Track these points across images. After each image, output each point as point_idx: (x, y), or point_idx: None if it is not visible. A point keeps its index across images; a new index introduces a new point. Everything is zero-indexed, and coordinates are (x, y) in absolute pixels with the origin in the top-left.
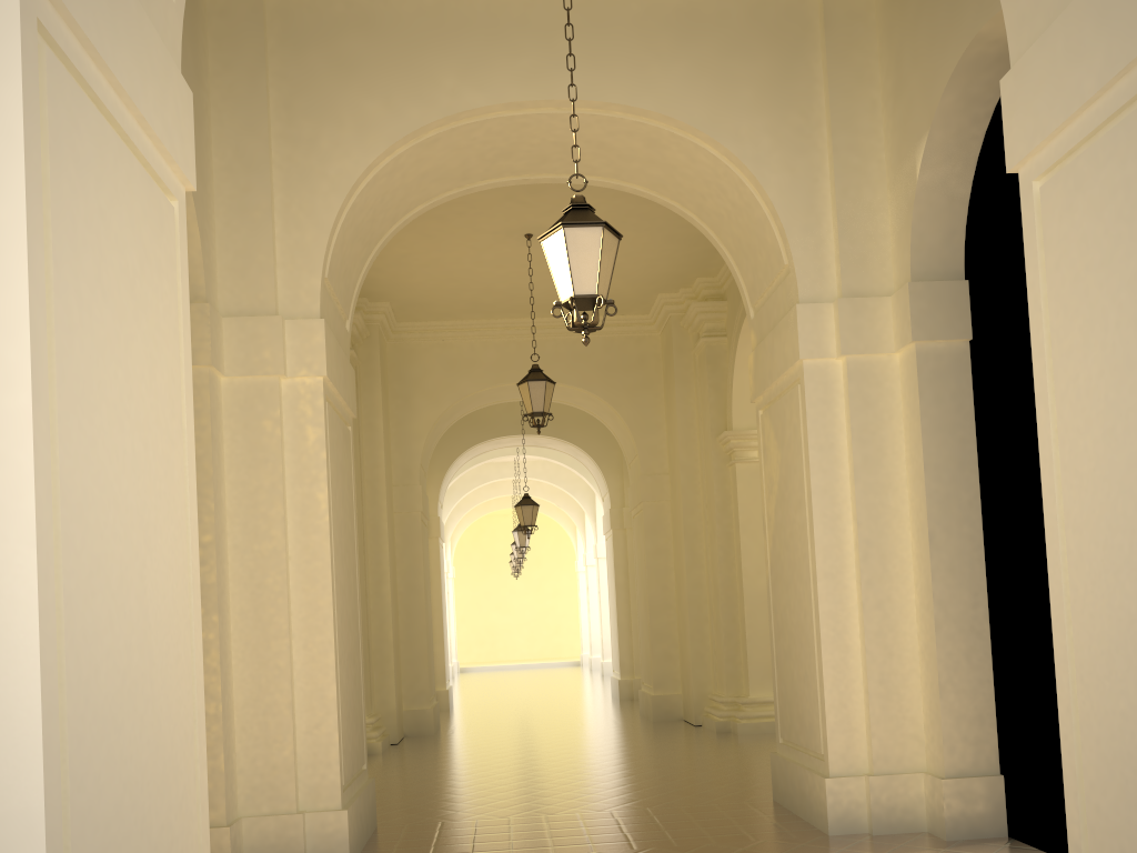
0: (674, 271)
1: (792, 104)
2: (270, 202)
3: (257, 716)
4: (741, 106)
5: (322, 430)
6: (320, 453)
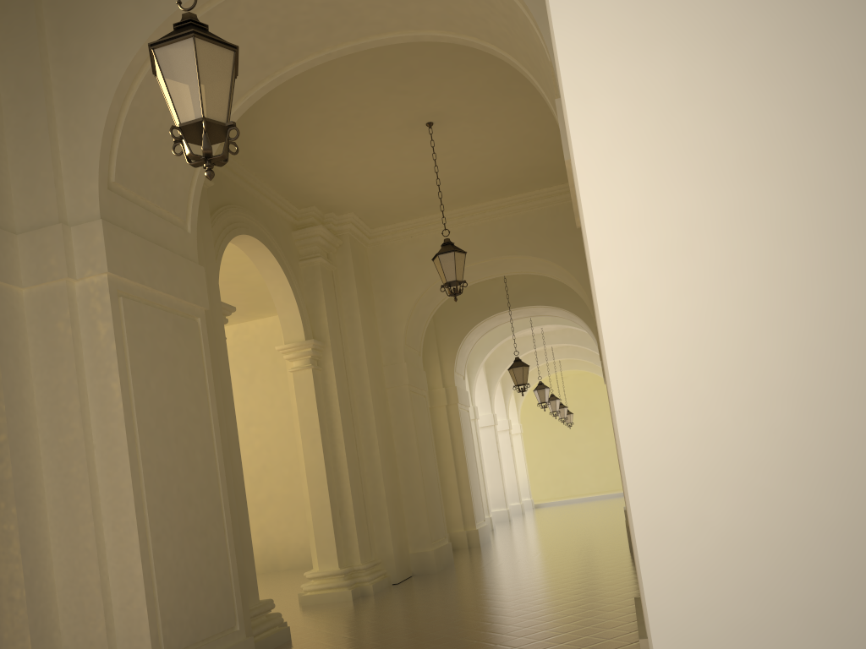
0: None
1: None
2: (46, 122)
3: (74, 597)
4: None
5: (111, 323)
6: (110, 345)
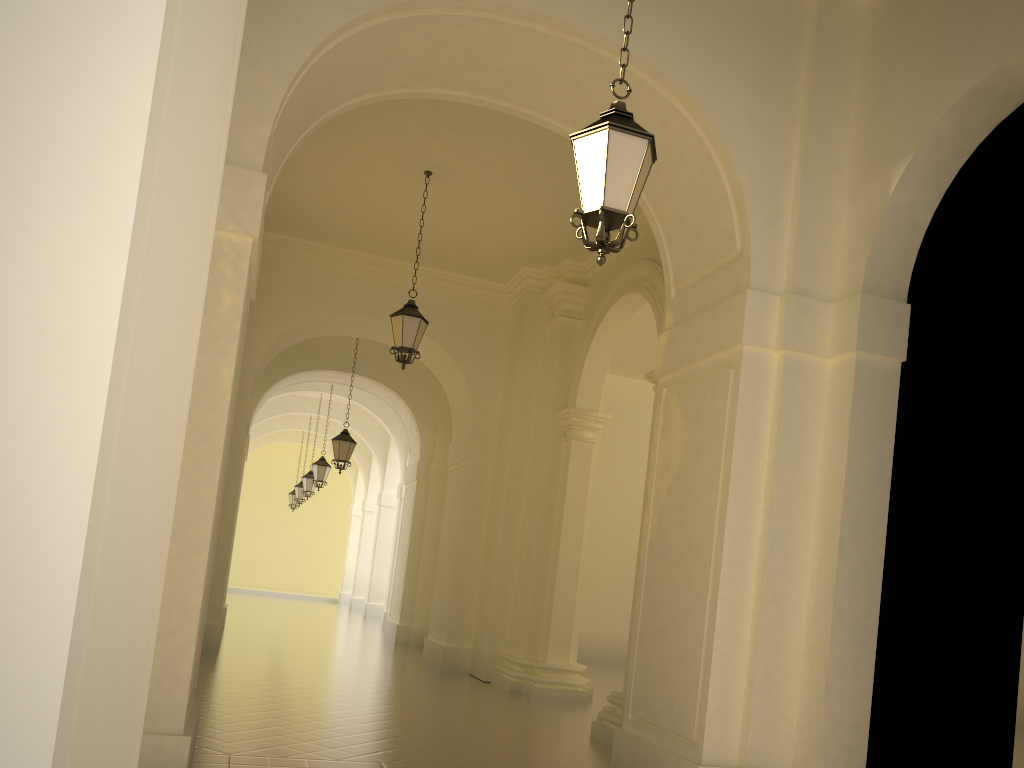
0: (548, 247)
1: (773, 96)
2: None
3: None
4: (728, 82)
5: (241, 297)
6: (233, 323)
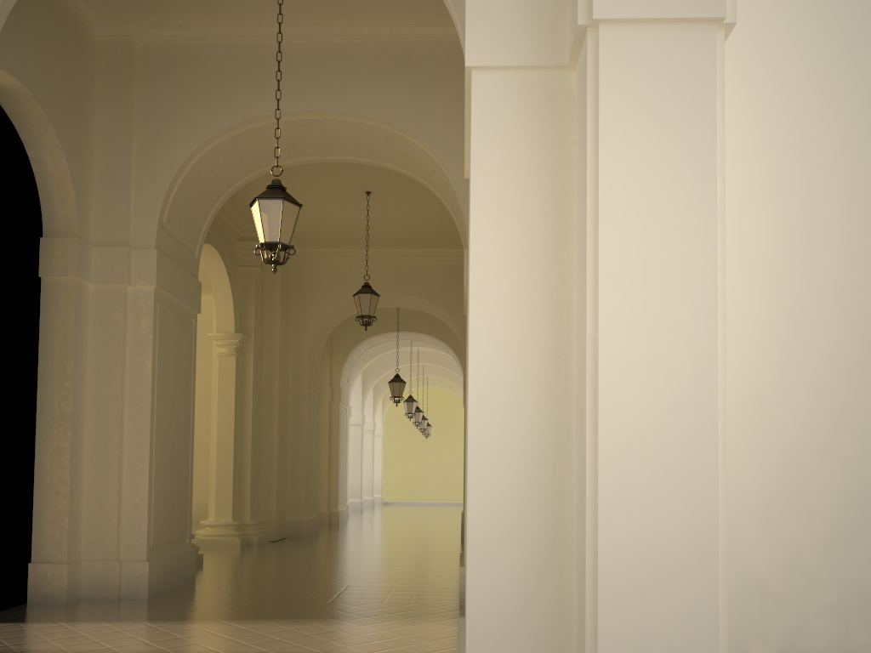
0: None
1: None
2: (127, 174)
3: (96, 498)
4: (437, 116)
5: (151, 320)
6: (149, 335)
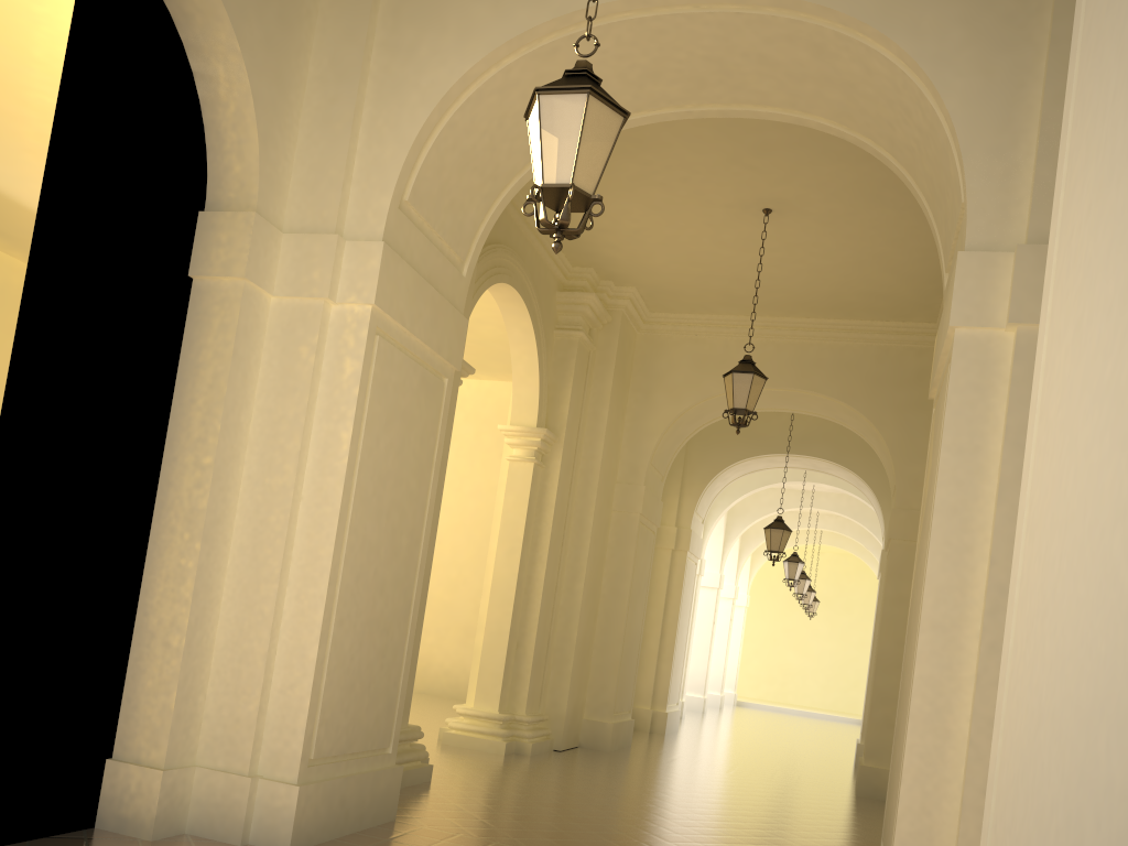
0: None
1: None
2: (353, 113)
3: (232, 662)
4: None
5: (360, 363)
6: (353, 389)
